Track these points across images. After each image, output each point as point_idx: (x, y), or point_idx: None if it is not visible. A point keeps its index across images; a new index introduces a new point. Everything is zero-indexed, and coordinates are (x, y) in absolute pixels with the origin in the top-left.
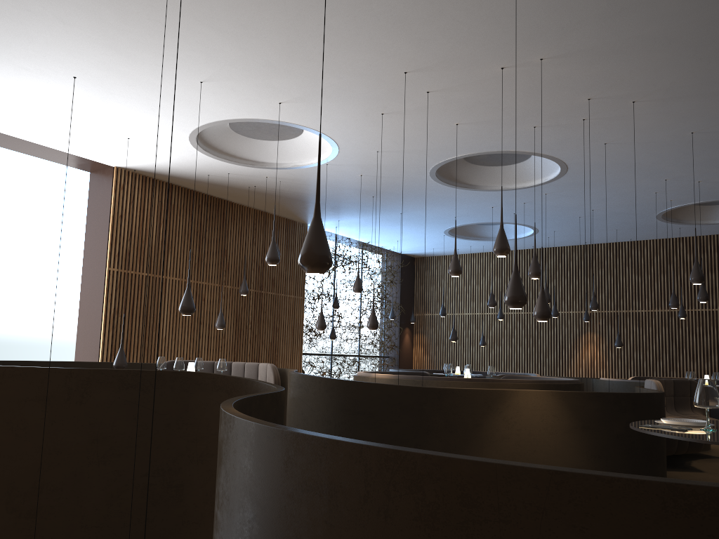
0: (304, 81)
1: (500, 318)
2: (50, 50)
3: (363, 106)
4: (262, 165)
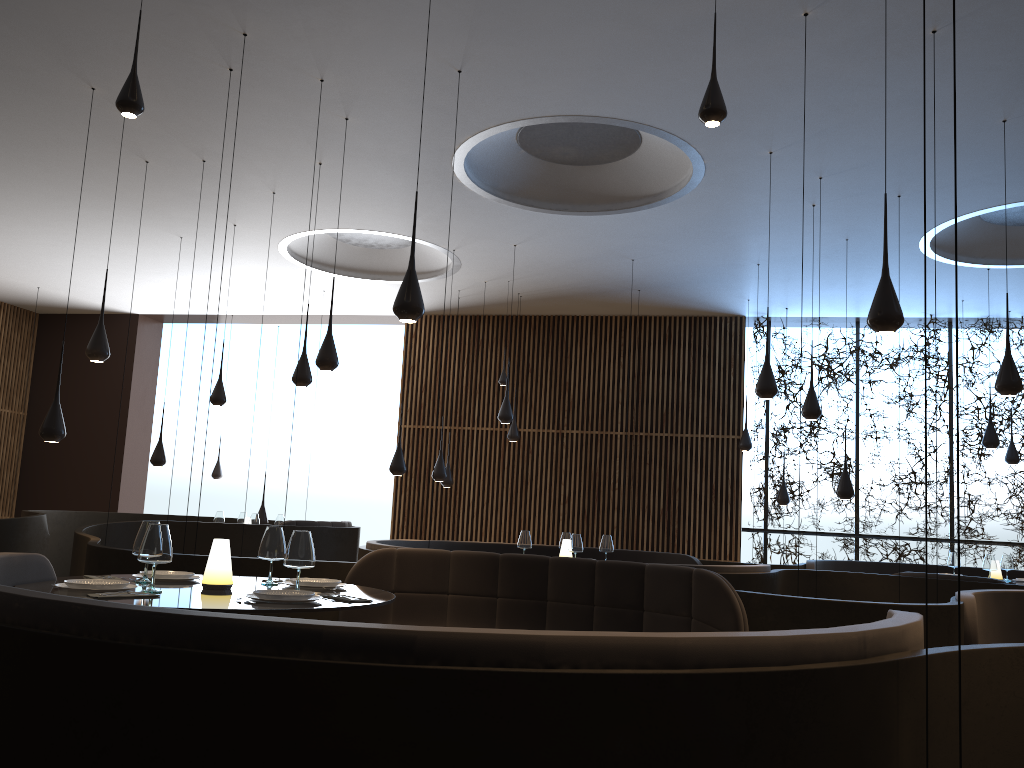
0: (177, 205)
1: None
2: (121, 258)
3: (247, 196)
4: (442, 272)
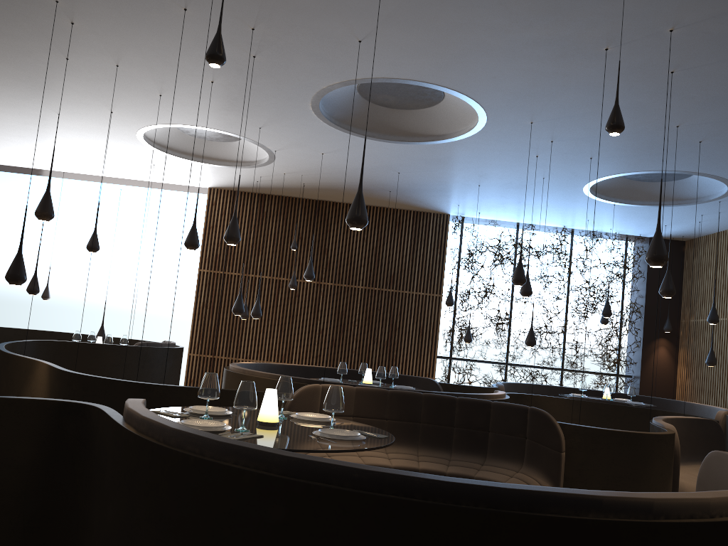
0: (71, 92)
1: (710, 322)
2: None
3: (137, 94)
4: (255, 163)
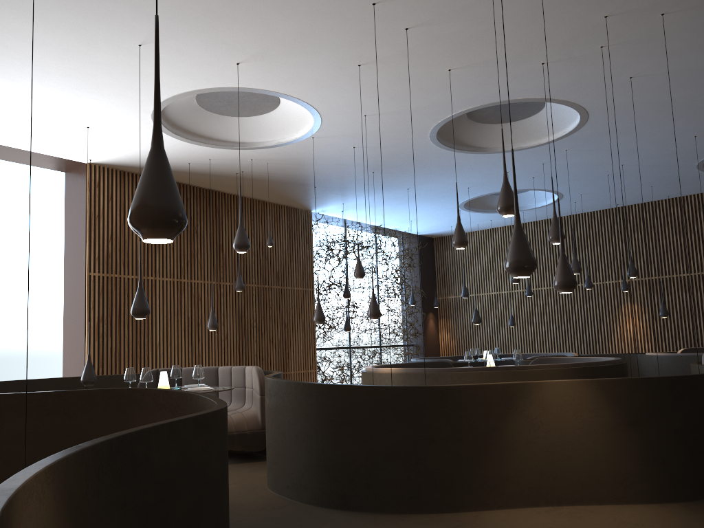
0: (257, 31)
1: (529, 295)
2: None
3: (334, 57)
4: (243, 145)
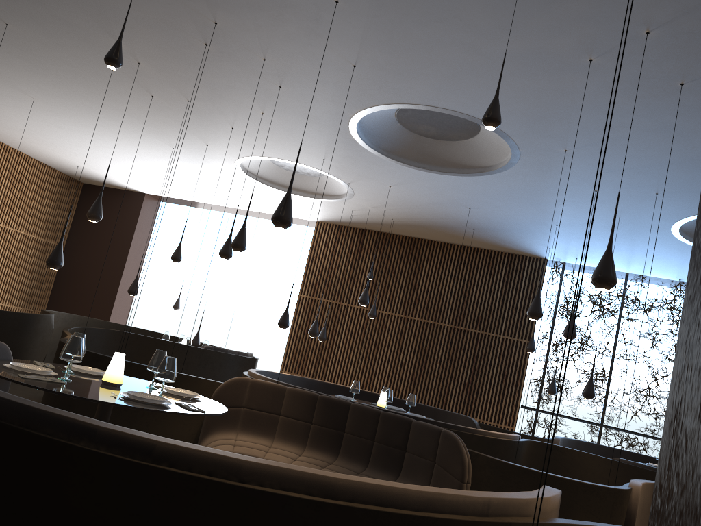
0: (170, 126)
1: None
2: (135, 155)
3: (215, 128)
4: (341, 197)
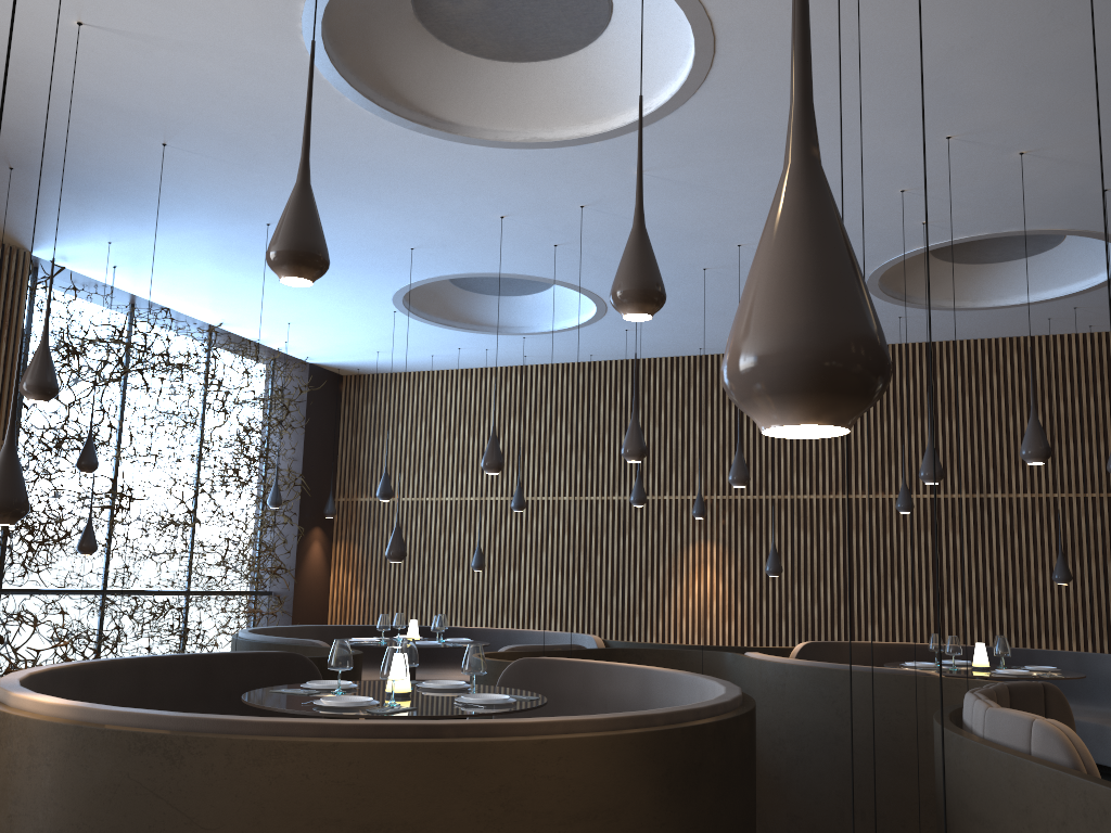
0: None
1: (519, 509)
2: None
3: None
4: None
